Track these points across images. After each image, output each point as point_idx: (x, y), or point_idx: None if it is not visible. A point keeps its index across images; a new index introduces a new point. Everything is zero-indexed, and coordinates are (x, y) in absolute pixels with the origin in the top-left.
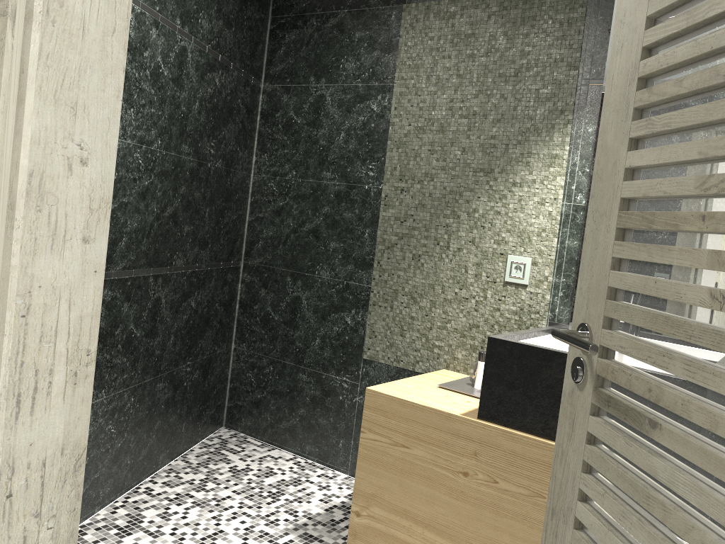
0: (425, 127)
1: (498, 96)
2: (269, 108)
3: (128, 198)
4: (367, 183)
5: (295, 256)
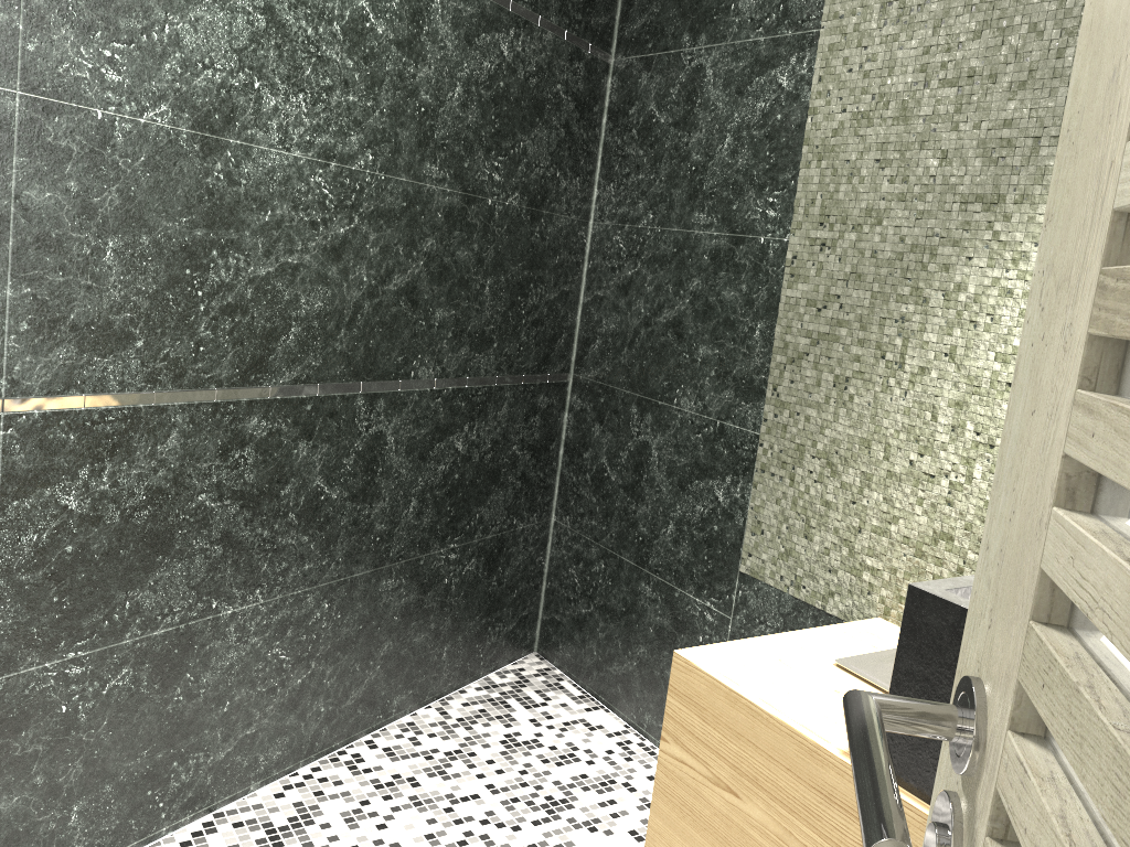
0: (873, 113)
1: (1023, 30)
2: (620, 101)
3: (300, 257)
4: (764, 233)
5: (645, 368)
